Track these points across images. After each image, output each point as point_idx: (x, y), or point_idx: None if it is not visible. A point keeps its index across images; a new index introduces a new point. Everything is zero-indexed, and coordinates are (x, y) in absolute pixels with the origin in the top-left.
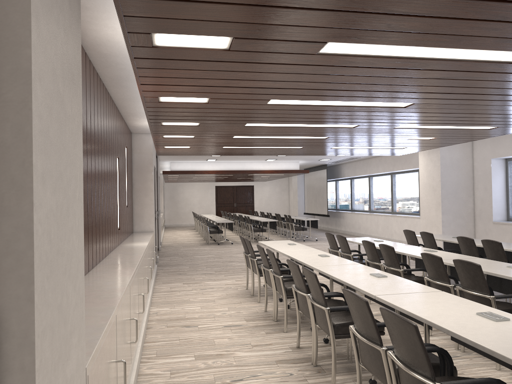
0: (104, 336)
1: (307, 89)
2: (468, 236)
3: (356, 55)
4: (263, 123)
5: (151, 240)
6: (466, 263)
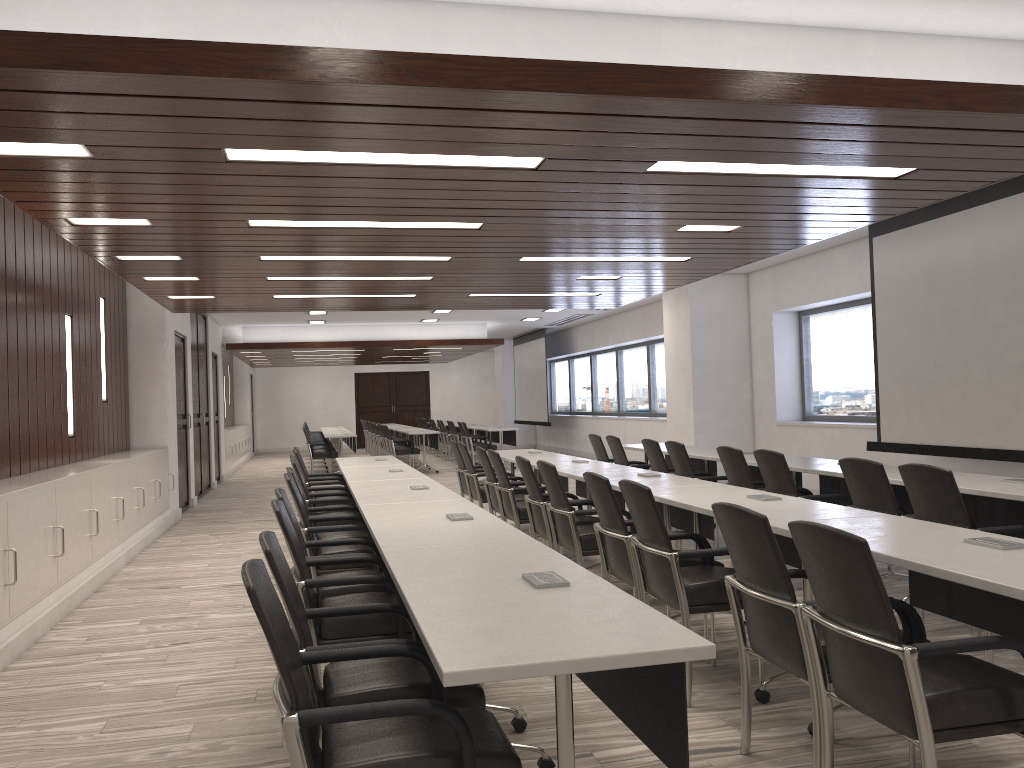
0: None
1: (281, 205)
2: (742, 449)
3: (288, 162)
4: (285, 255)
5: (149, 459)
6: (543, 464)
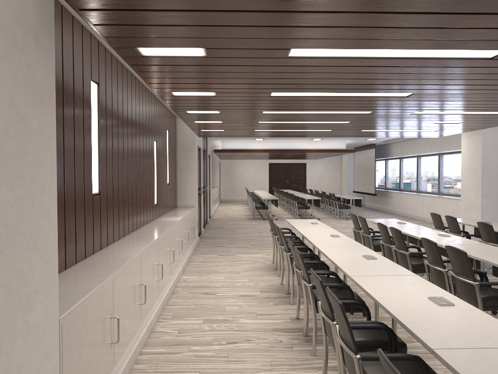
0: (90, 296)
1: (299, 84)
2: None
3: (325, 57)
4: (278, 111)
5: (189, 215)
6: (454, 249)
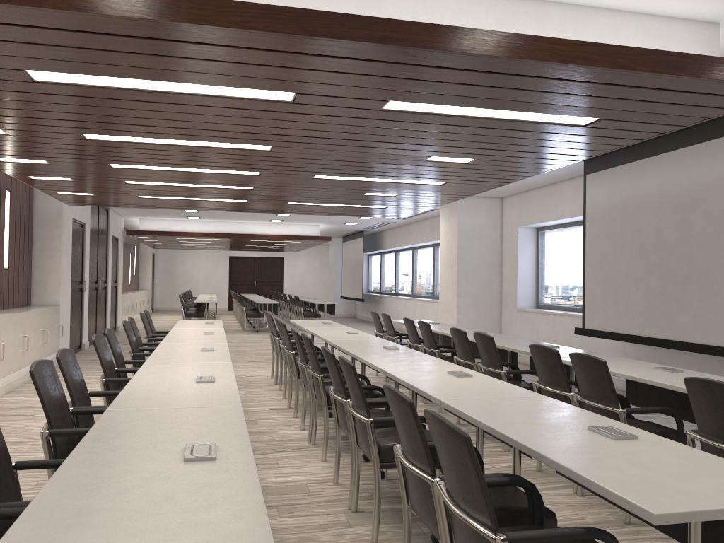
0: None
1: (101, 122)
2: (491, 327)
3: (86, 85)
4: (129, 164)
5: (38, 314)
6: (303, 336)
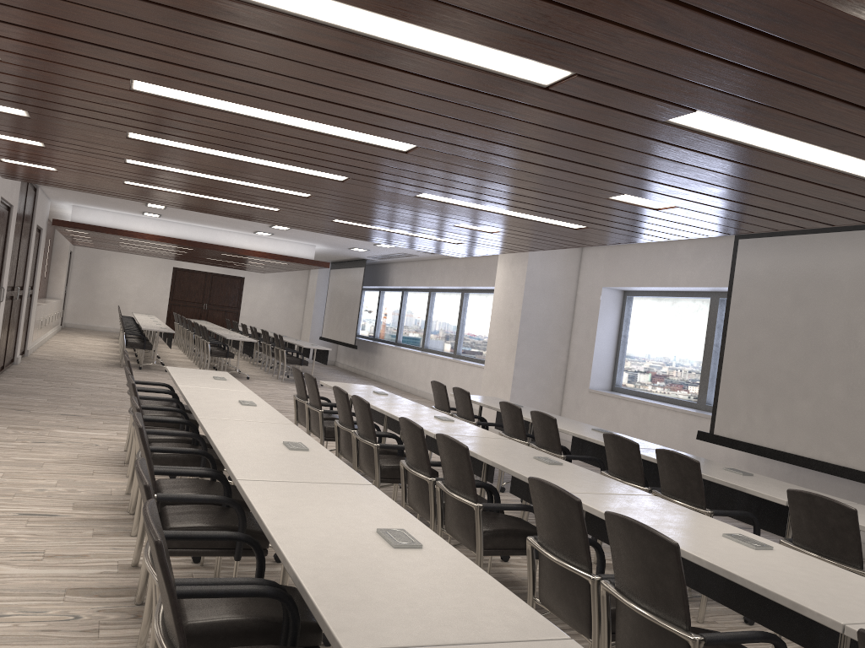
0: None
1: (187, 67)
2: (550, 407)
3: None
4: (161, 137)
5: None
6: (450, 441)
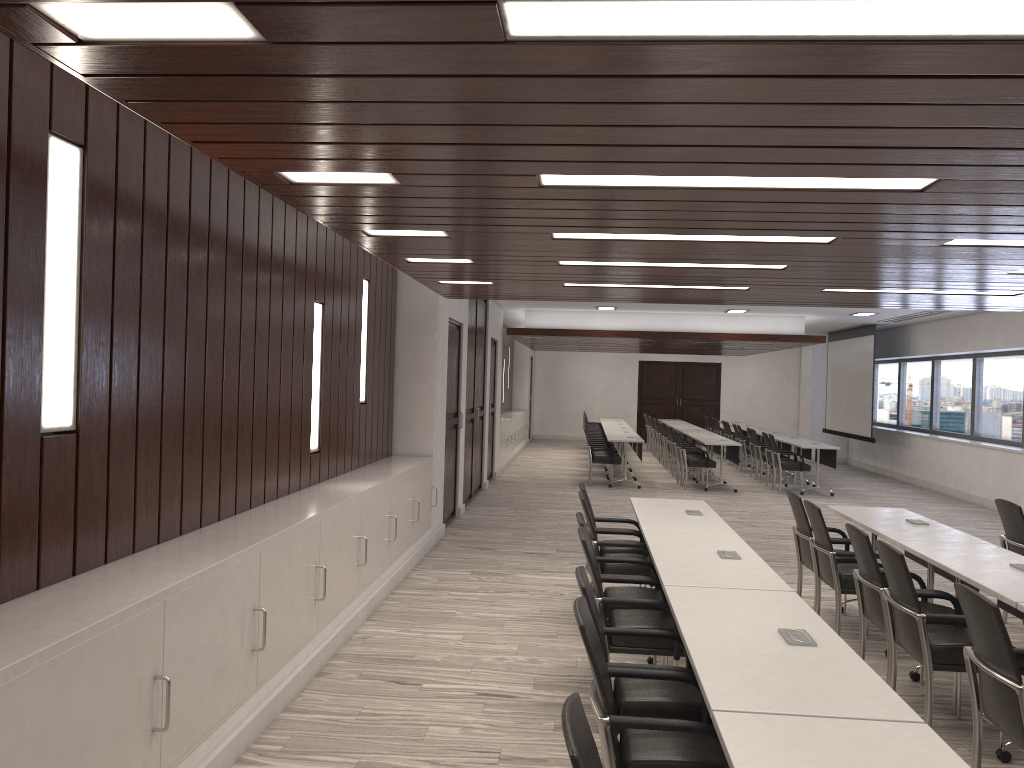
0: None
1: (597, 145)
2: None
3: (627, 39)
4: (588, 232)
5: (407, 476)
6: None
